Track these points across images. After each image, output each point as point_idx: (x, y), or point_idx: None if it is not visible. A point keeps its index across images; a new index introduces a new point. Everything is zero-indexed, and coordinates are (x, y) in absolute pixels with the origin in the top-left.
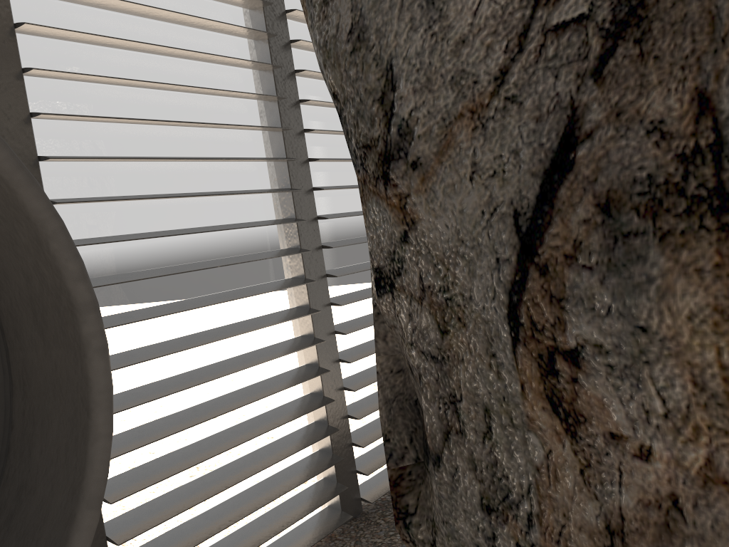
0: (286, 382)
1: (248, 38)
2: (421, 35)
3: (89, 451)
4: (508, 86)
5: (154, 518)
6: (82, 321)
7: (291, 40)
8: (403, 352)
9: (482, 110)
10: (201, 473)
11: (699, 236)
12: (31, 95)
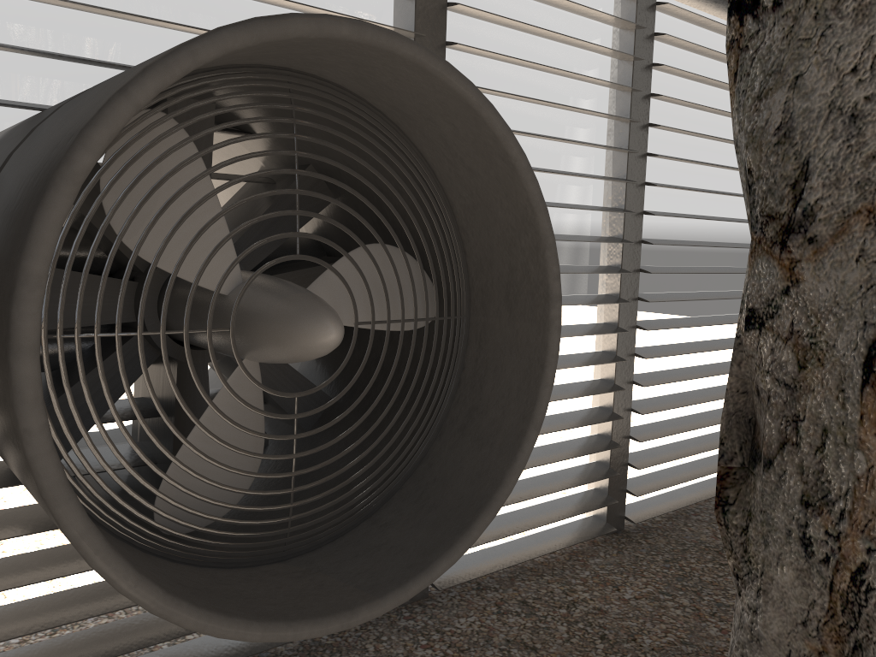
0: (585, 390)
1: (613, 57)
2: (838, 144)
3: (539, 393)
4: None
5: None
6: (552, 306)
7: (653, 63)
8: (752, 378)
9: None
10: None
11: None
12: None
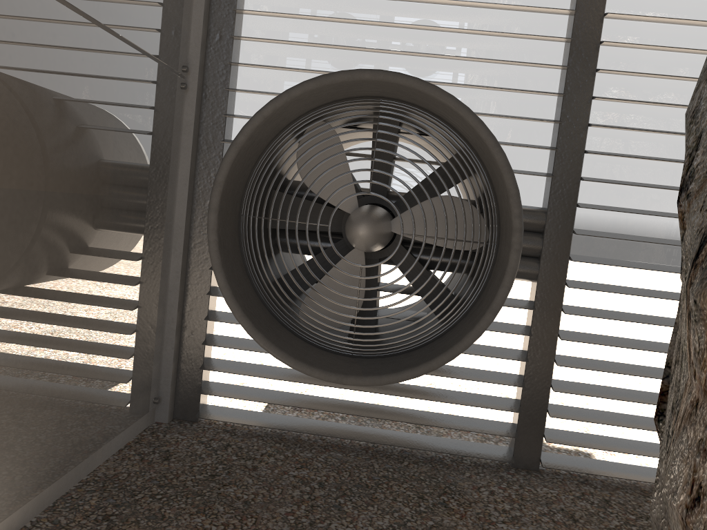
0: None
1: None
2: None
3: (498, 290)
4: None
5: (582, 391)
6: (513, 235)
7: None
8: None
9: None
10: (633, 388)
11: None
12: (597, 111)
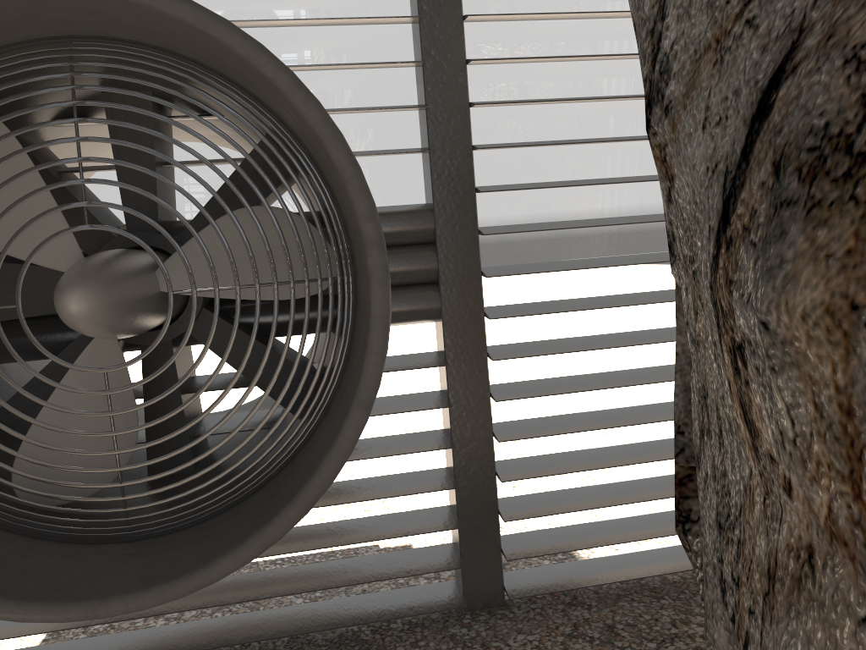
0: None
1: None
2: None
3: (364, 363)
4: (753, 4)
5: (542, 470)
6: (368, 255)
7: None
8: None
9: (724, 38)
10: (609, 444)
11: (845, 211)
12: (476, 40)
